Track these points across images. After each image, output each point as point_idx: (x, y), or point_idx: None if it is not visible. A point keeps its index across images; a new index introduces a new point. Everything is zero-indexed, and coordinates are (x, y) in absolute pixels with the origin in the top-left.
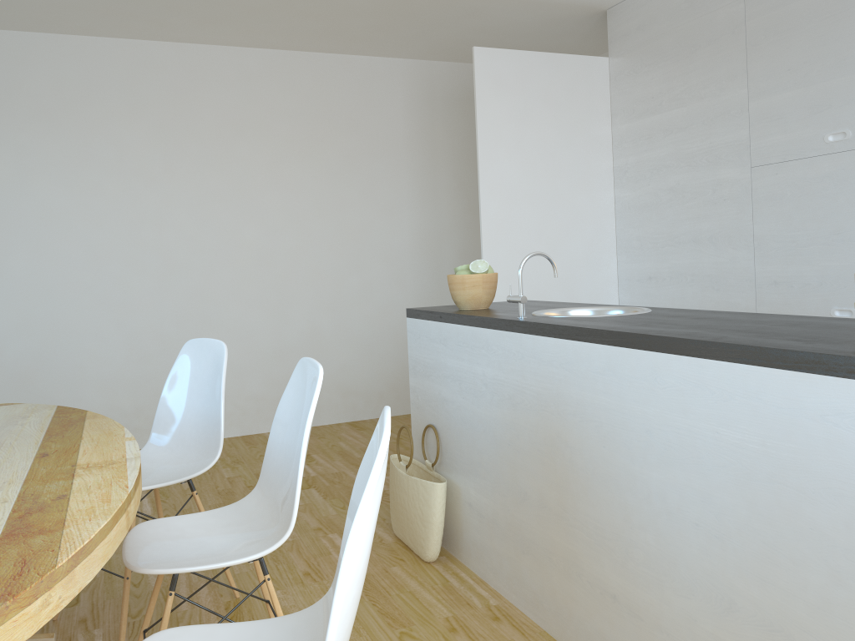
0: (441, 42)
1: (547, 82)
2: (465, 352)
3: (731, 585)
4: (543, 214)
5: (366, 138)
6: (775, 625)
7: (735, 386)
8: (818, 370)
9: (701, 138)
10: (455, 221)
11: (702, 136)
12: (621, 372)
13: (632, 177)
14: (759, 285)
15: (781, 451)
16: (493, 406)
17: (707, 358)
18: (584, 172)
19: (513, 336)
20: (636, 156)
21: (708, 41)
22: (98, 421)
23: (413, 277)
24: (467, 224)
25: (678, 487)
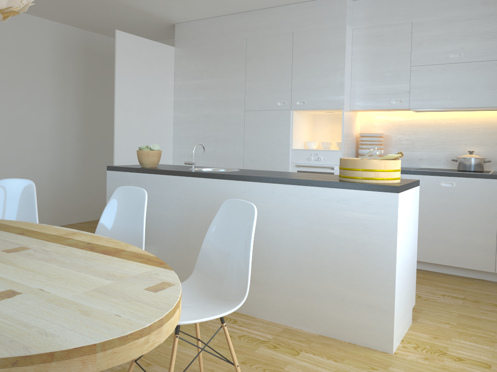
0: (80, 18)
1: (148, 54)
2: (156, 187)
3: (300, 260)
4: (143, 121)
5: (26, 64)
6: (316, 269)
7: (307, 194)
8: (337, 187)
9: (222, 95)
10: (75, 118)
11: (222, 94)
12: (256, 191)
13: (184, 107)
14: (245, 161)
15: (323, 213)
16: (175, 210)
17: (296, 185)
18: (162, 102)
19: (192, 179)
20: (187, 97)
21: (228, 52)
22: (3, 221)
23: (50, 149)
24: (81, 120)
25: (280, 231)
